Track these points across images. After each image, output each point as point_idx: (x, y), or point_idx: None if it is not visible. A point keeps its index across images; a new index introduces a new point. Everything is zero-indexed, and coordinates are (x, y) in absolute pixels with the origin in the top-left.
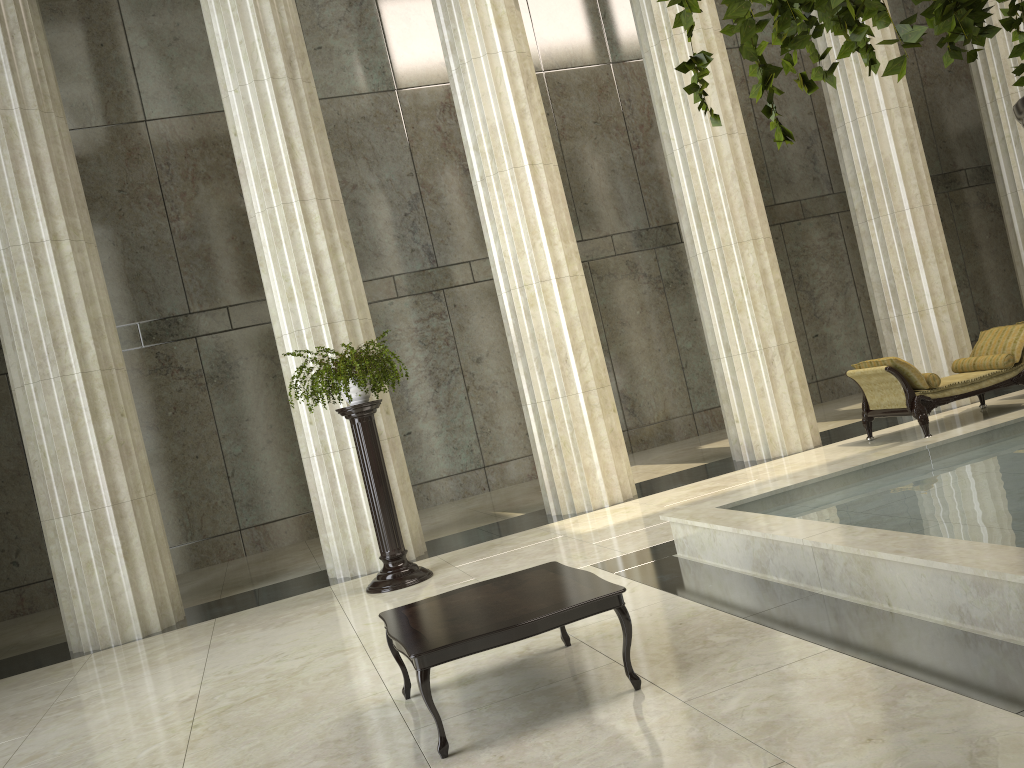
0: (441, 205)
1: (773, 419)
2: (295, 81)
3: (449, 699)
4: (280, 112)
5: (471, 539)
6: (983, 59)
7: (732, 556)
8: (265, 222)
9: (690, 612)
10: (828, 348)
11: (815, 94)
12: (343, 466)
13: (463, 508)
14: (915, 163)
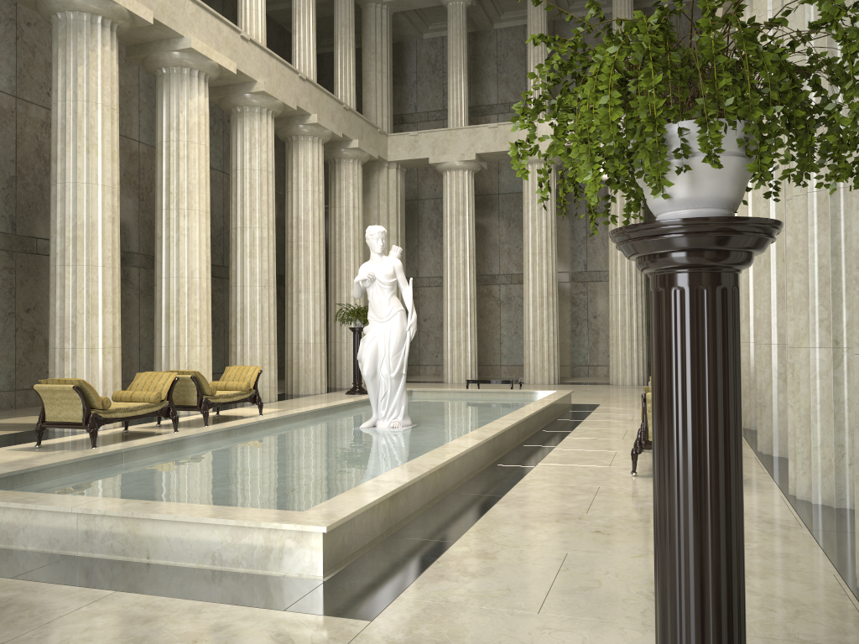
0: None
1: None
2: None
3: None
4: None
5: None
6: (168, 177)
7: None
8: None
9: None
10: None
11: (21, 147)
12: None
13: None
14: (113, 233)
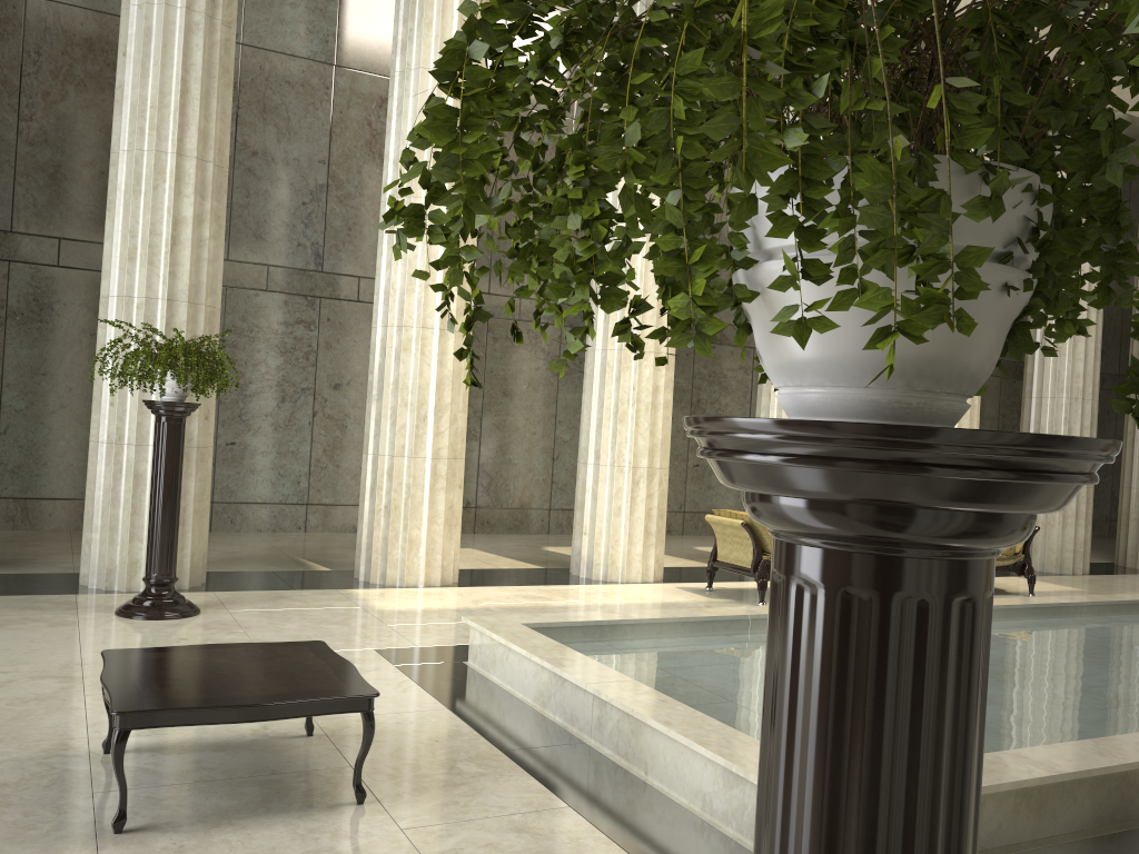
0: (347, 206)
1: (621, 542)
2: (213, 21)
3: (153, 765)
4: (185, 49)
5: (260, 583)
6: None
7: (519, 680)
8: (128, 164)
9: (452, 730)
10: (705, 481)
11: None
12: (135, 463)
13: (268, 544)
14: None
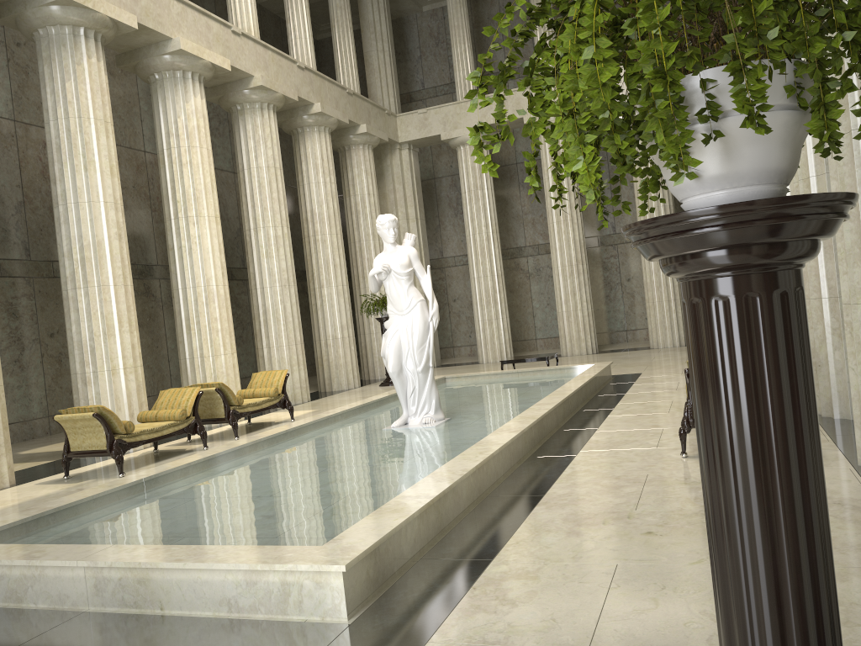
0: None
1: None
2: None
3: None
4: None
5: None
6: (173, 186)
7: None
8: None
9: None
10: (9, 396)
11: (25, 171)
12: None
13: None
14: (121, 250)
